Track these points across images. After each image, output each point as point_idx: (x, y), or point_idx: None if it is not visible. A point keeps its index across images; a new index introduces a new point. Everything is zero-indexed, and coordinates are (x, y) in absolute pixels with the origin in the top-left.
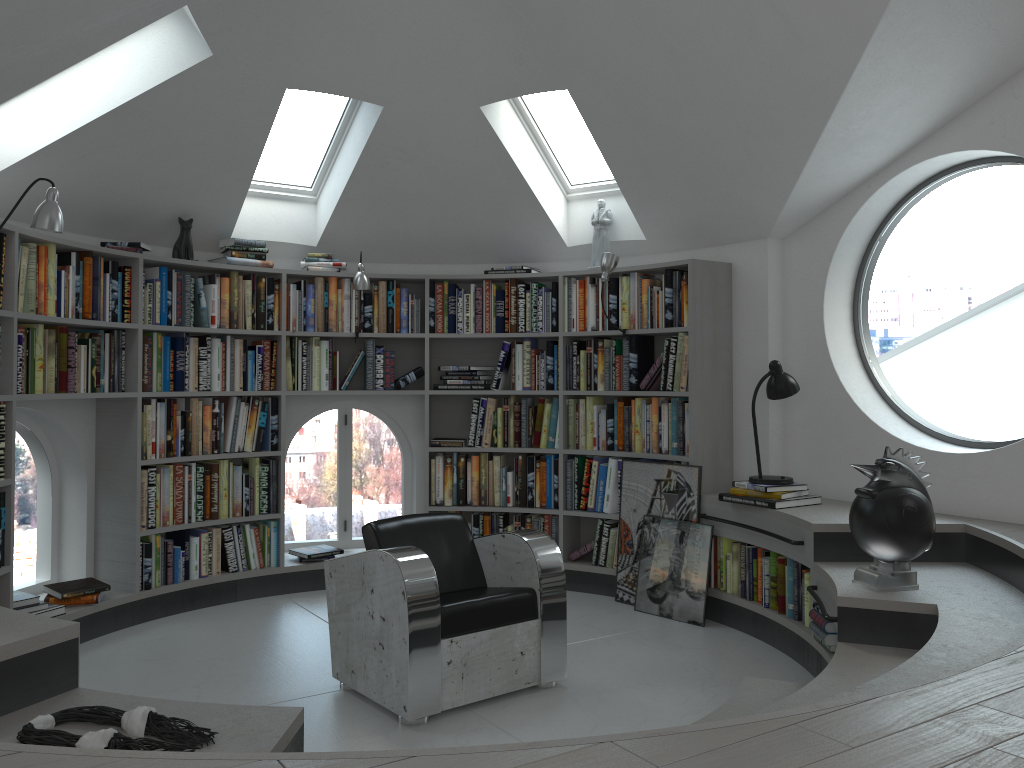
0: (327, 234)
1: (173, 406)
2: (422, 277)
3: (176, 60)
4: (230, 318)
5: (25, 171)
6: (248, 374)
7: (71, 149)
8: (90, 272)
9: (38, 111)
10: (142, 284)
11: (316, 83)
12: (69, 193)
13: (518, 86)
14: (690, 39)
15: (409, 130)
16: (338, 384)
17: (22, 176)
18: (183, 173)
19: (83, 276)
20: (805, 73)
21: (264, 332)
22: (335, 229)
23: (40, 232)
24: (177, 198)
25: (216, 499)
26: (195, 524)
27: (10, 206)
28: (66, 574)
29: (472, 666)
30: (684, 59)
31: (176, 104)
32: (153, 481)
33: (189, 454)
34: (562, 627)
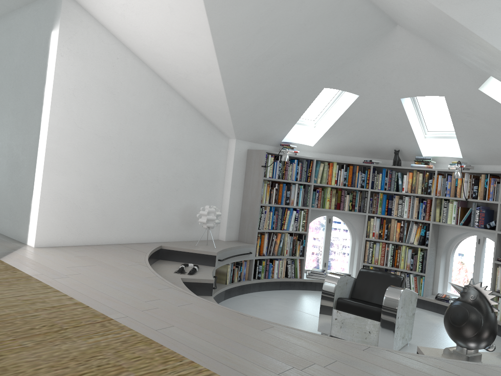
0: (463, 152)
1: (382, 220)
2: (499, 172)
3: (351, 99)
4: (411, 189)
5: (325, 140)
6: (419, 212)
7: (335, 132)
8: (350, 171)
9: (324, 122)
10: (371, 175)
11: (410, 94)
12: (347, 145)
13: (480, 77)
14: (470, 50)
15: (461, 104)
16: (458, 222)
17: (326, 142)
18: (384, 134)
19: (348, 172)
20: (500, 57)
21: (424, 195)
22: (465, 150)
23: (346, 157)
24: (389, 142)
25: (398, 260)
26: (387, 267)
27: (330, 150)
28: (352, 273)
29: (345, 325)
30: (482, 58)
31: (360, 113)
32: (371, 246)
33: (387, 239)
34: (391, 331)
